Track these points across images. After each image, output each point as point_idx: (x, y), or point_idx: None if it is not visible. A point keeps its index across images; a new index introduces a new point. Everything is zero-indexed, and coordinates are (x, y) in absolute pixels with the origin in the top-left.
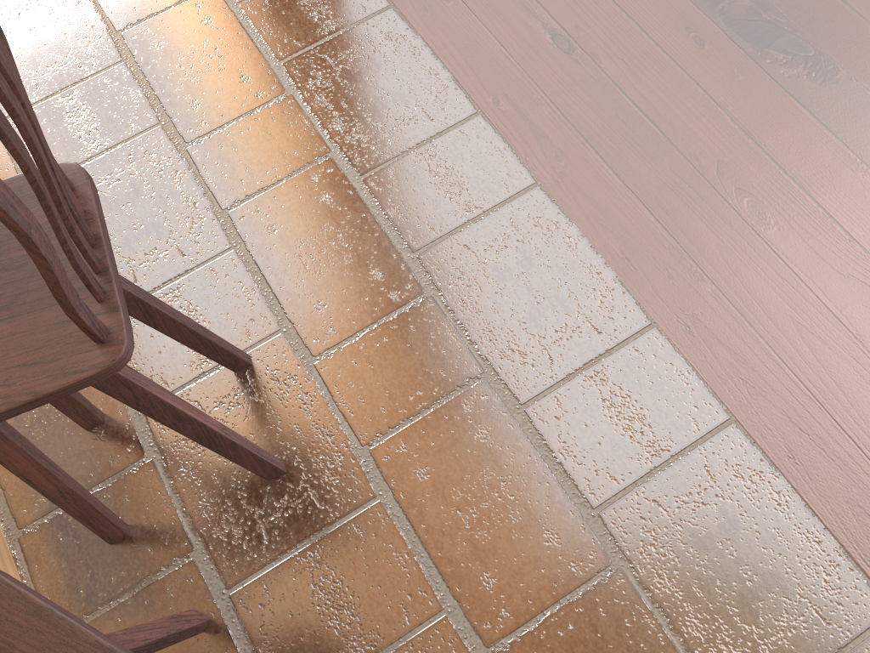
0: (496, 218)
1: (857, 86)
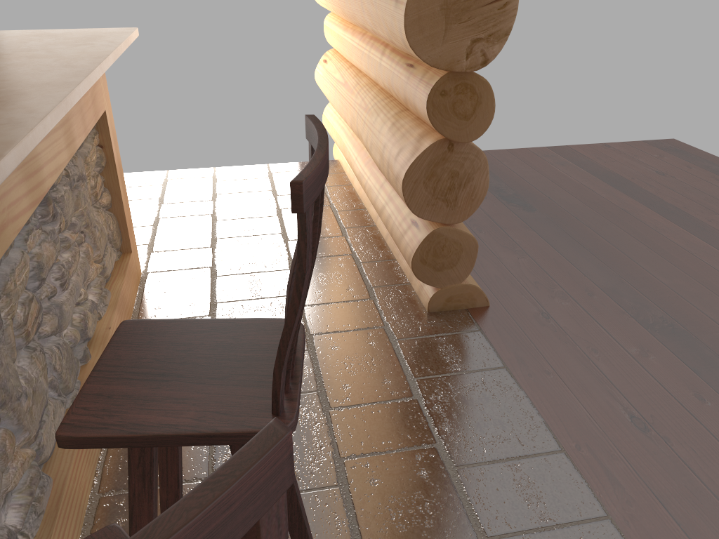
0: (567, 532)
1: None
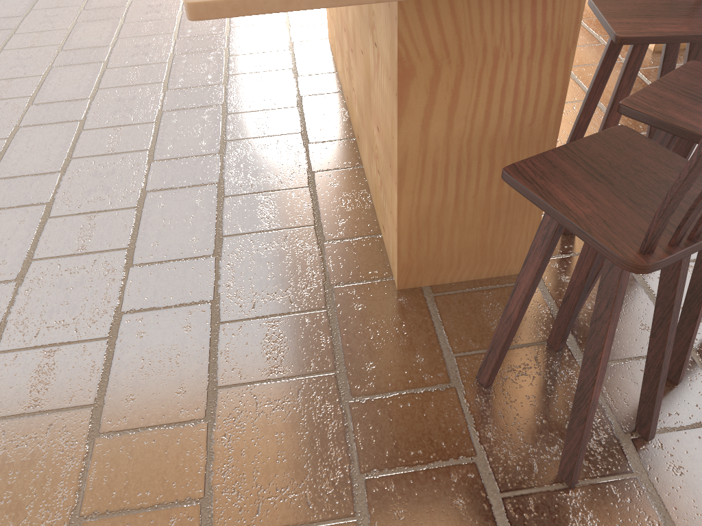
0: None
1: None
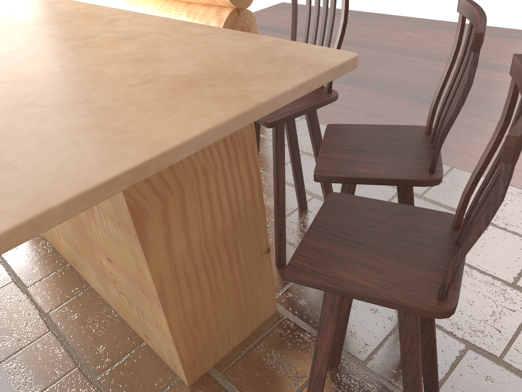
0: None
1: (477, 106)
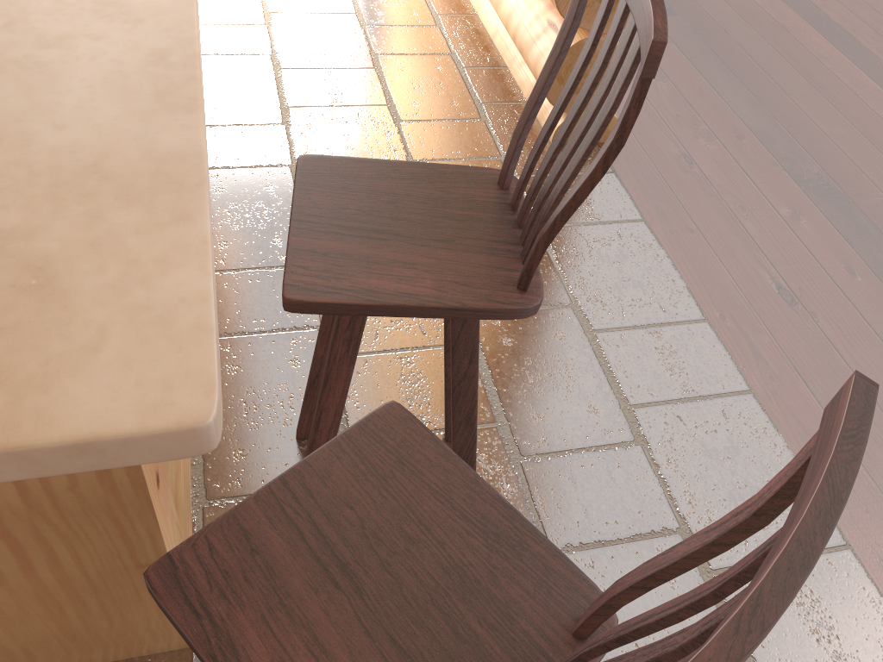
0: (710, 404)
1: None
